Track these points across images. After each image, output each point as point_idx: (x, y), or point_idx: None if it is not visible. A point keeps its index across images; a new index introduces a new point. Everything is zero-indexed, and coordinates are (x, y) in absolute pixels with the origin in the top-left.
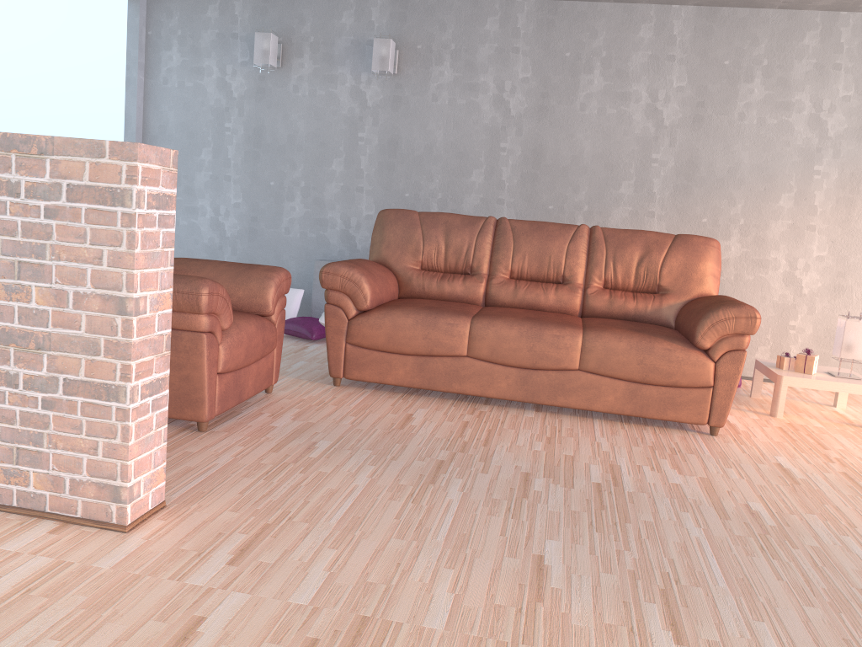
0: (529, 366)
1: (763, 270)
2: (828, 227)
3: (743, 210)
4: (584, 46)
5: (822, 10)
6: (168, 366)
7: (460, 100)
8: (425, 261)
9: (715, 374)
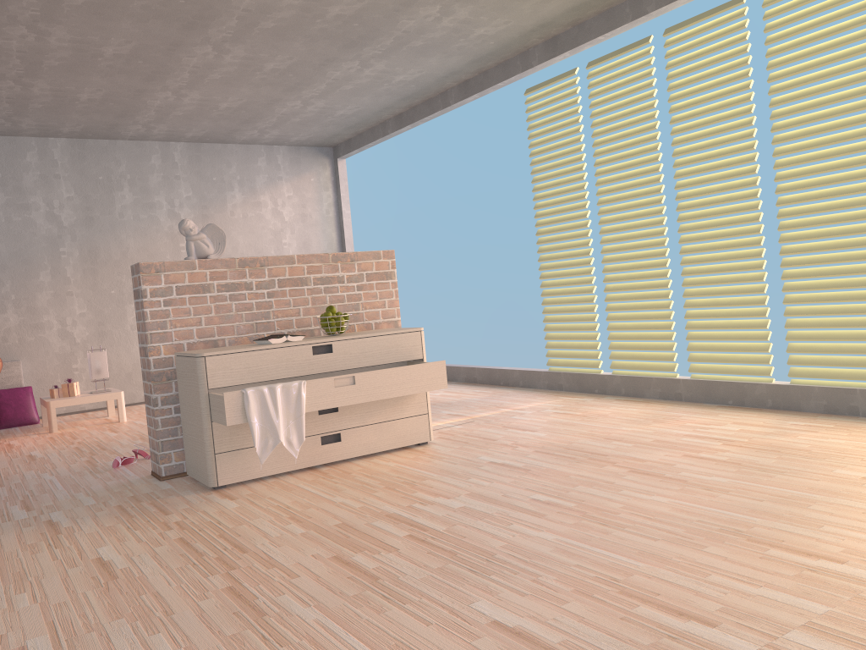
0: None
1: (41, 331)
2: (83, 291)
3: (12, 288)
4: None
5: (35, 136)
6: None
7: None
8: None
9: None
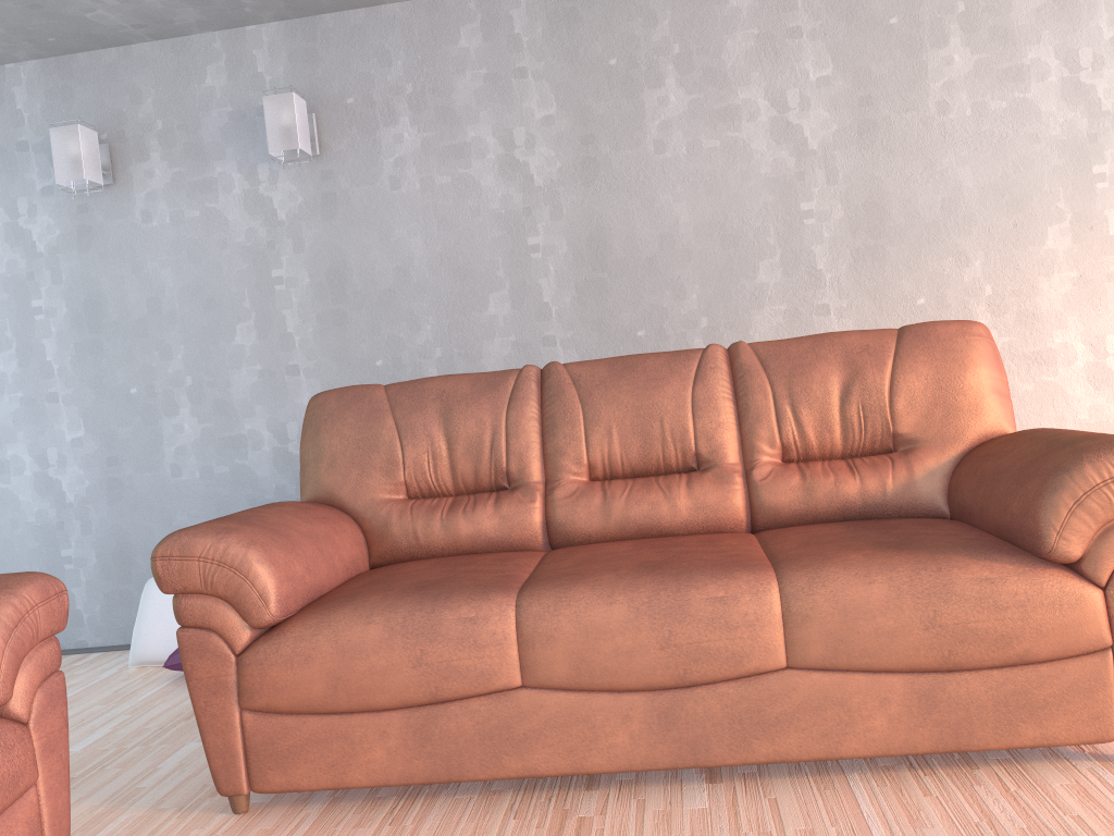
0: (672, 682)
1: (1048, 370)
2: None
3: (986, 269)
4: (639, 42)
5: None
6: None
7: (441, 178)
8: (413, 480)
9: (1112, 616)
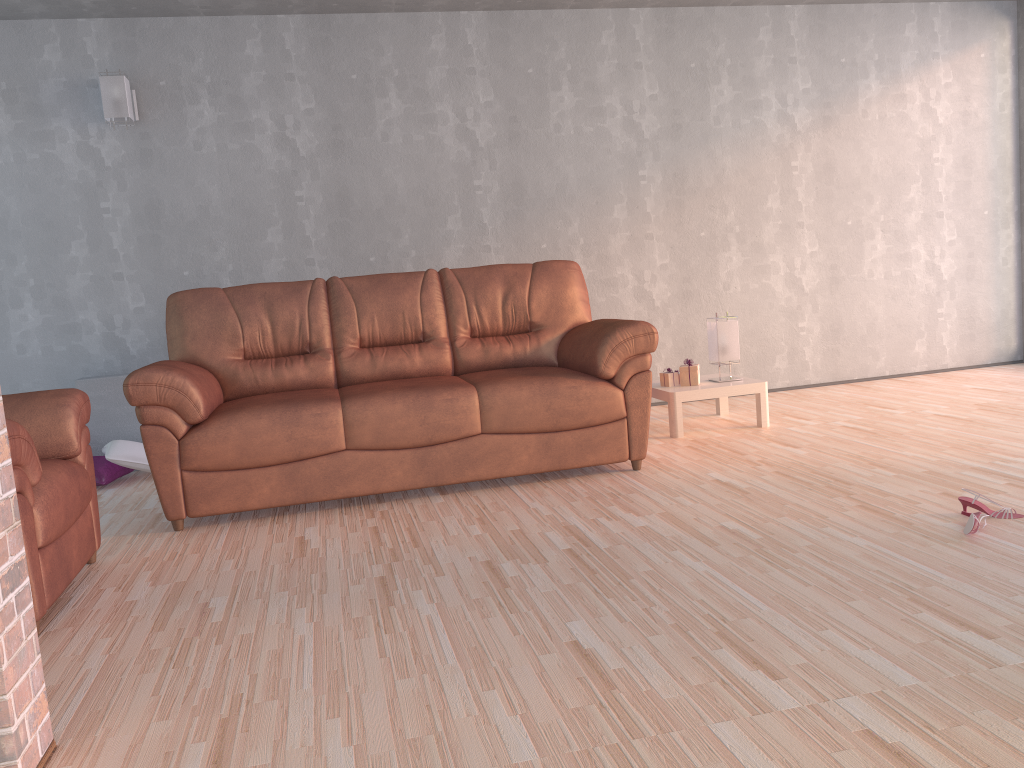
0: (425, 442)
1: (613, 290)
2: (665, 232)
3: (581, 228)
4: (372, 66)
5: (612, 8)
6: (22, 542)
7: (233, 145)
8: (249, 348)
9: (626, 403)
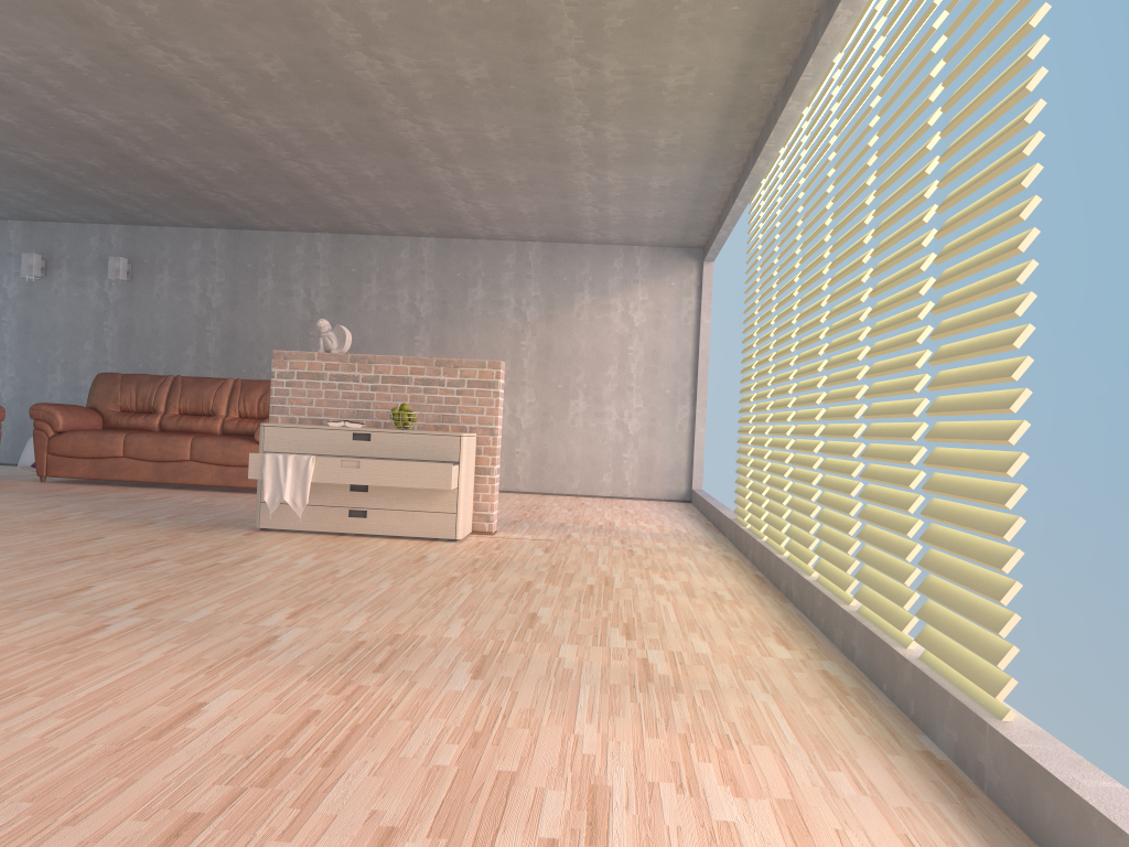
0: (160, 459)
1: None
2: None
3: None
4: (260, 260)
5: (409, 236)
6: None
7: (177, 297)
8: (123, 405)
9: None
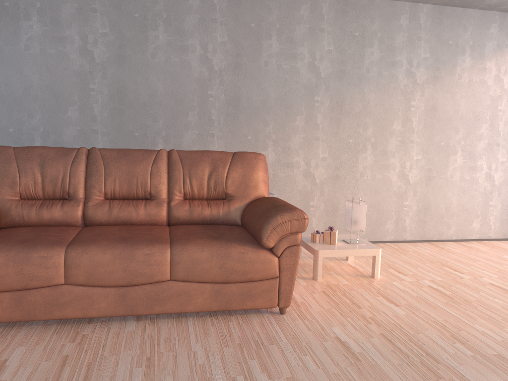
0: (126, 284)
1: (290, 169)
2: (327, 137)
3: (274, 129)
4: (149, 9)
5: None
6: None
7: (51, 50)
8: (23, 192)
9: (280, 266)
